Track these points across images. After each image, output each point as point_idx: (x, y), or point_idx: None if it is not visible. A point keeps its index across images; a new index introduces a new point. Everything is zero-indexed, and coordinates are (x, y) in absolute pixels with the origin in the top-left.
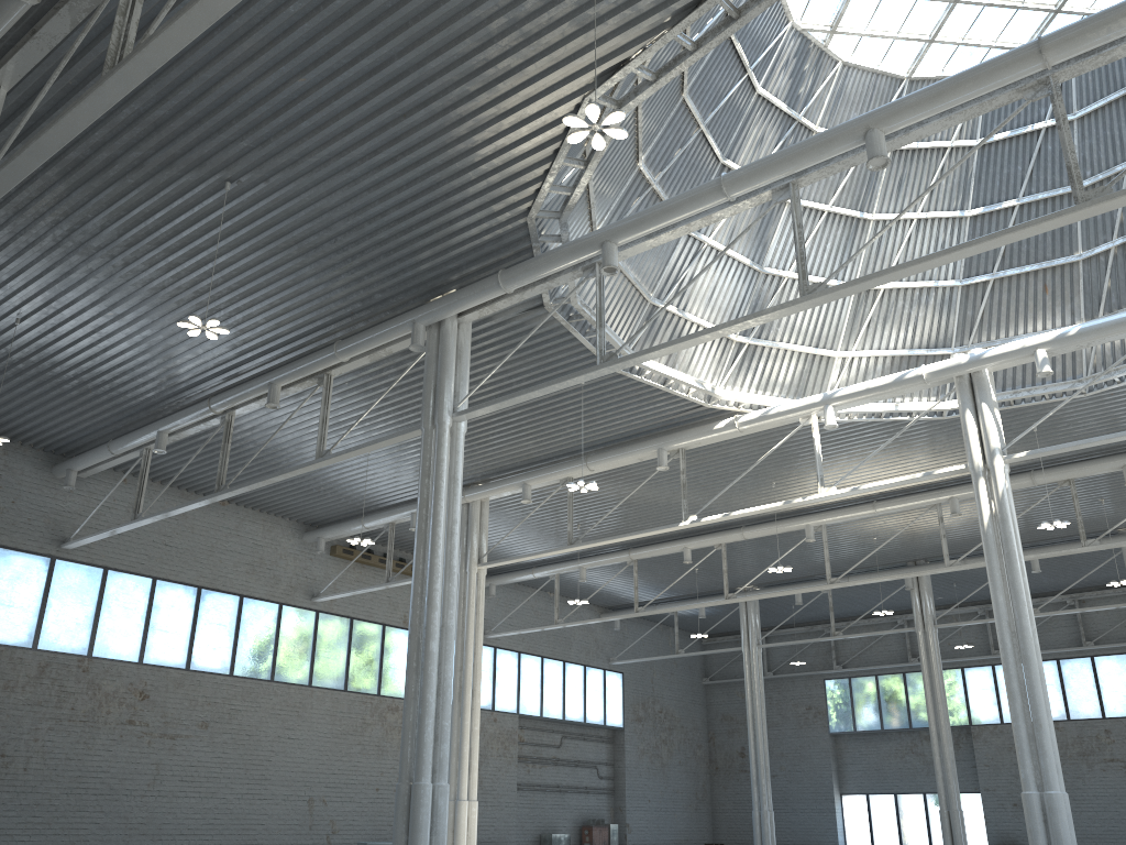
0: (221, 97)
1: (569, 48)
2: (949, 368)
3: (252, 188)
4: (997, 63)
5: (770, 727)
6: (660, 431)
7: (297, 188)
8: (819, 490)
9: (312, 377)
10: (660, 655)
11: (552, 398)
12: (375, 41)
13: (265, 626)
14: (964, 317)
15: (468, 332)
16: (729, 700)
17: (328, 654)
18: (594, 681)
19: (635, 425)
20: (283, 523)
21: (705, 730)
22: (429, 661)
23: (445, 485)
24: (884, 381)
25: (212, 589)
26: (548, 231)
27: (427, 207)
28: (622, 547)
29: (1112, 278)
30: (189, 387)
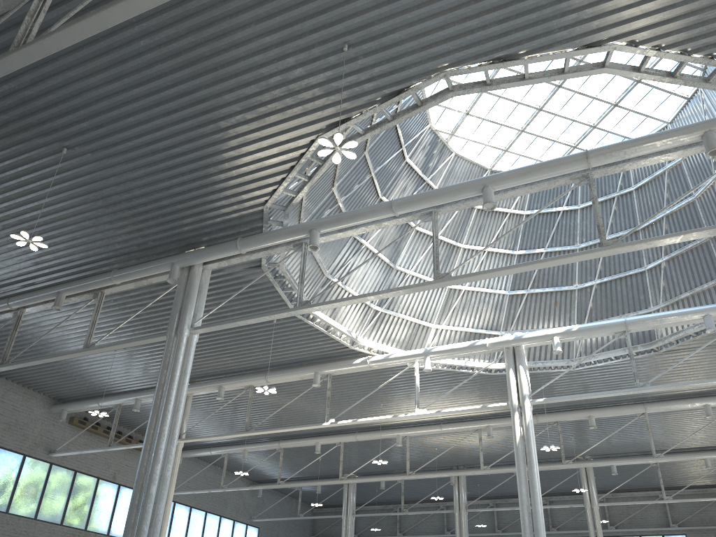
0: (76, 90)
1: (315, 104)
2: (502, 341)
3: (81, 155)
4: (562, 160)
5: None
6: (317, 361)
7: (113, 161)
8: (416, 410)
9: (90, 292)
10: (285, 517)
11: (252, 330)
12: (192, 74)
13: (10, 471)
14: (509, 313)
15: (208, 276)
16: None
17: (53, 496)
18: (239, 532)
19: (301, 355)
20: (38, 396)
21: None
22: (148, 500)
23: (178, 376)
24: (463, 345)
25: None
26: (274, 218)
27: (199, 188)
28: (275, 438)
29: (593, 302)
30: None
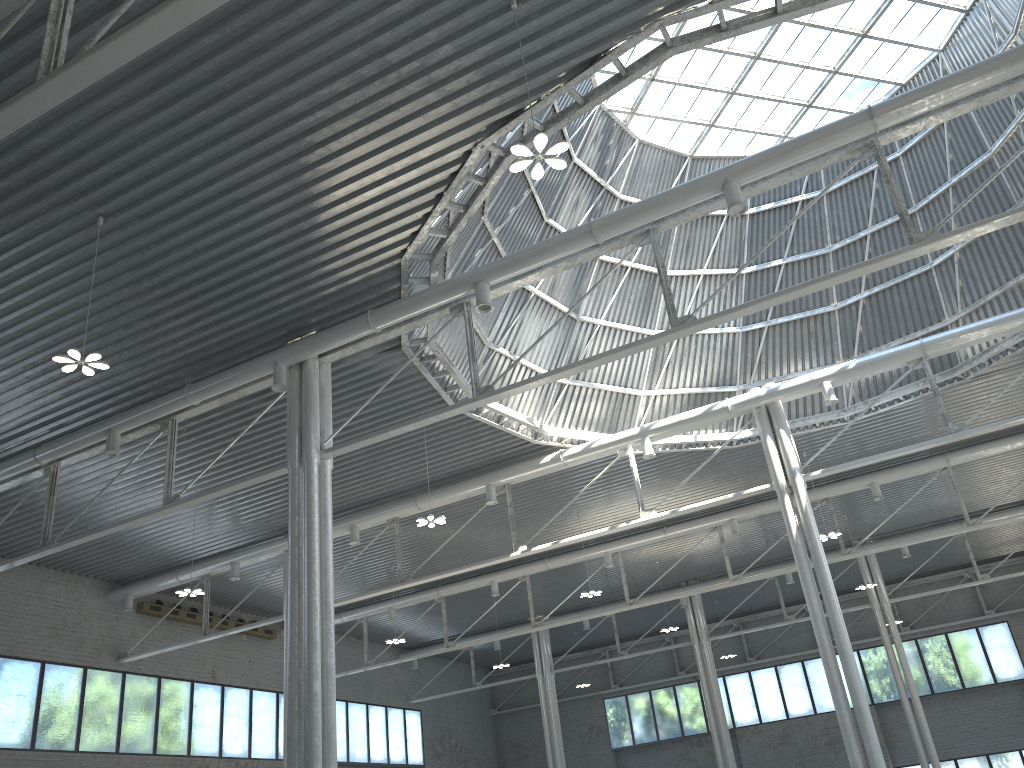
0: (111, 127)
1: (471, 96)
2: (750, 399)
3: (125, 224)
4: (836, 126)
5: None
6: (486, 469)
7: (174, 225)
8: (641, 514)
9: (155, 423)
10: (453, 690)
11: (391, 439)
12: (285, 78)
13: (69, 693)
14: (746, 359)
15: (329, 372)
16: (517, 727)
17: (135, 717)
18: (395, 721)
19: (463, 463)
20: (87, 582)
21: (496, 759)
22: (314, 703)
23: (318, 522)
24: (694, 413)
25: (11, 657)
26: (414, 274)
27: (304, 247)
28: (430, 585)
29: (862, 324)
30: (10, 439)
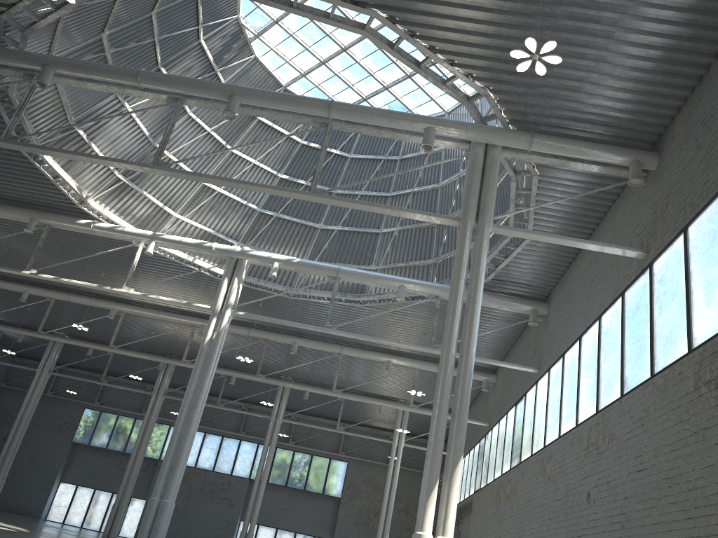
0: None
1: None
2: (228, 250)
3: None
4: (309, 100)
5: (33, 427)
6: (39, 207)
7: None
8: (123, 287)
9: None
10: None
11: None
12: None
13: None
14: (253, 229)
15: None
16: (14, 402)
17: None
18: None
19: (23, 195)
20: None
21: None
22: None
23: None
24: (191, 241)
25: None
26: (11, 35)
27: None
28: None
29: (329, 245)
30: None
